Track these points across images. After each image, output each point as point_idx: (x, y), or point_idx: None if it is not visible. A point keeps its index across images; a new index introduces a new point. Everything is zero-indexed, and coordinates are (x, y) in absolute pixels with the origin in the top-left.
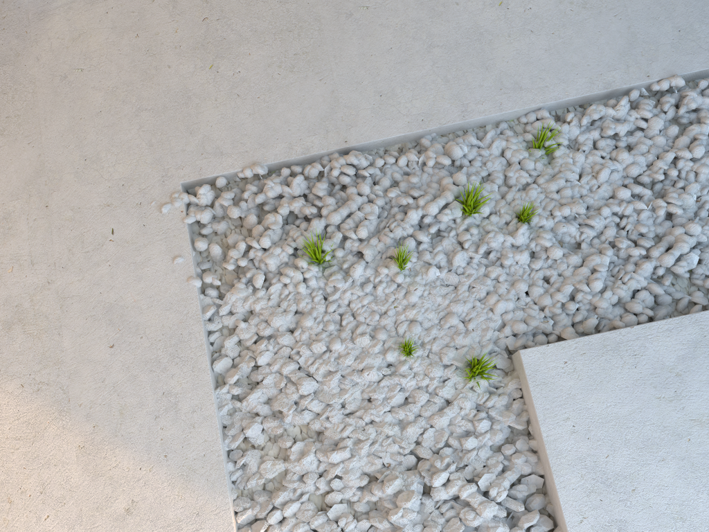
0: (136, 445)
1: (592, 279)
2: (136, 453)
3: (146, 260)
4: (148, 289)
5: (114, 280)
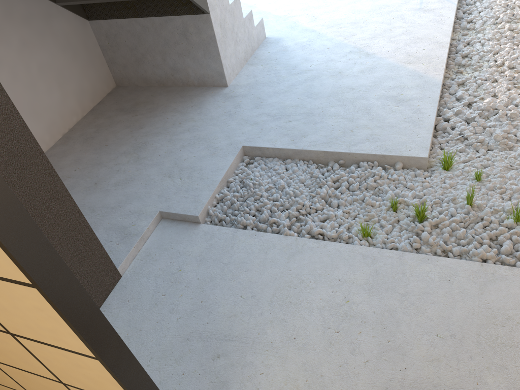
0: None
1: (378, 176)
2: None
3: None
4: None
5: None
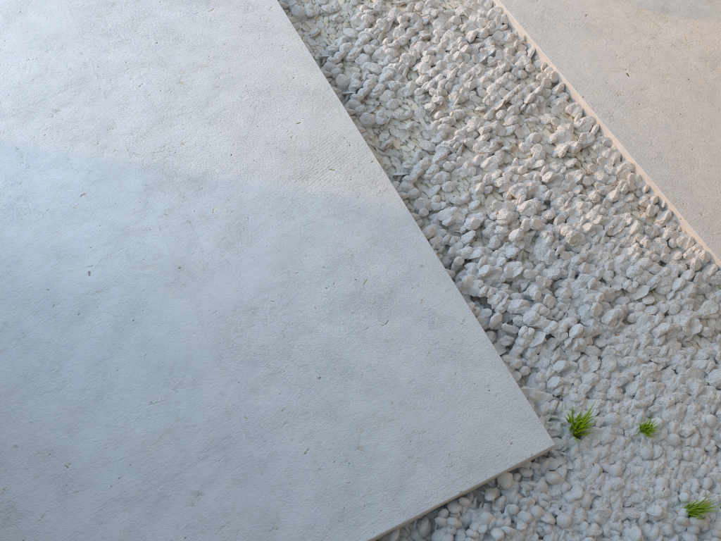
0: None
1: (502, 539)
2: None
3: None
4: None
5: None
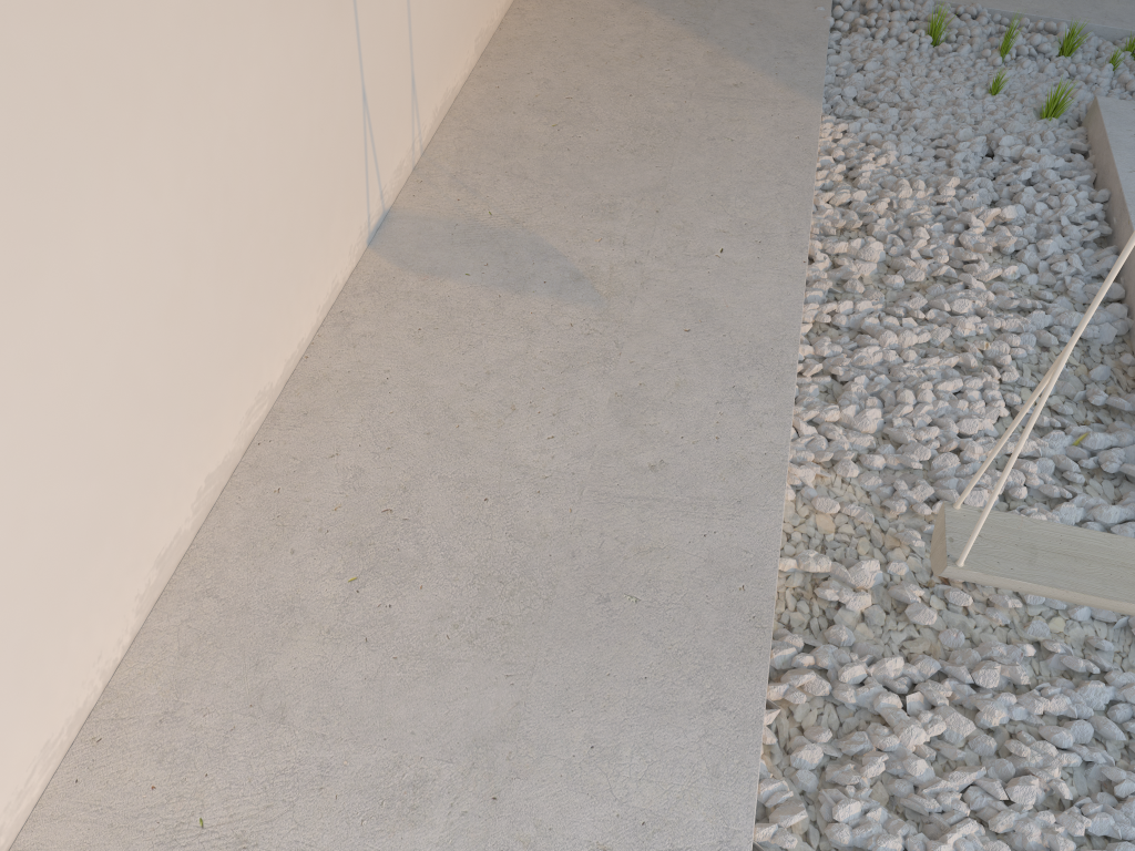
0: (753, 64)
1: None
2: (753, 67)
3: (794, 3)
4: (790, 13)
5: (765, 3)
